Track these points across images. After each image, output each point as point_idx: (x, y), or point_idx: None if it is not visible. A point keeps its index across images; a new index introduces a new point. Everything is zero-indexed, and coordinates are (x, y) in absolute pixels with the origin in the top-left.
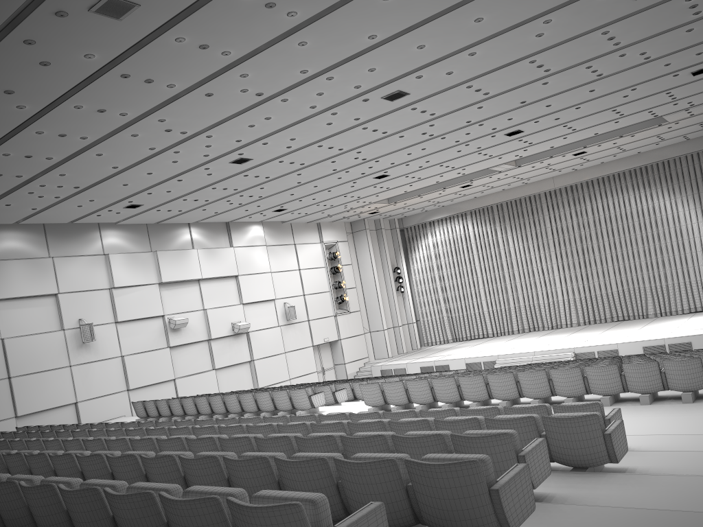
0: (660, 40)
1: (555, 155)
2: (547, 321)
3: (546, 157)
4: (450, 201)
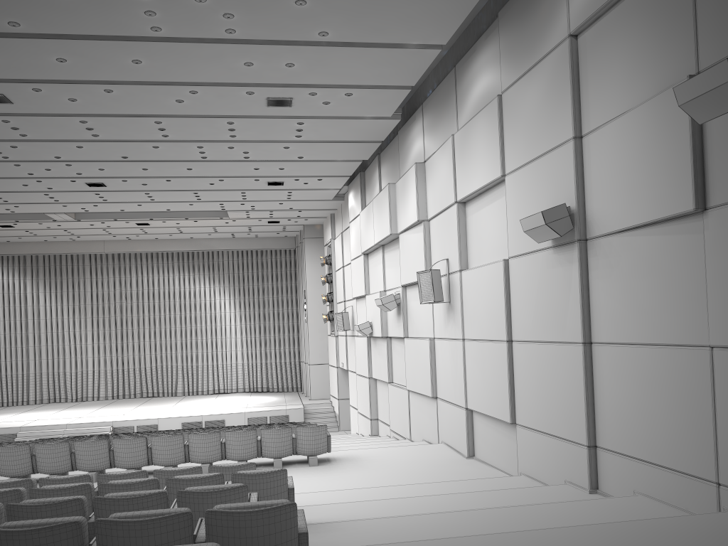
0: (263, 146)
1: (120, 219)
2: (72, 392)
3: (110, 218)
4: None
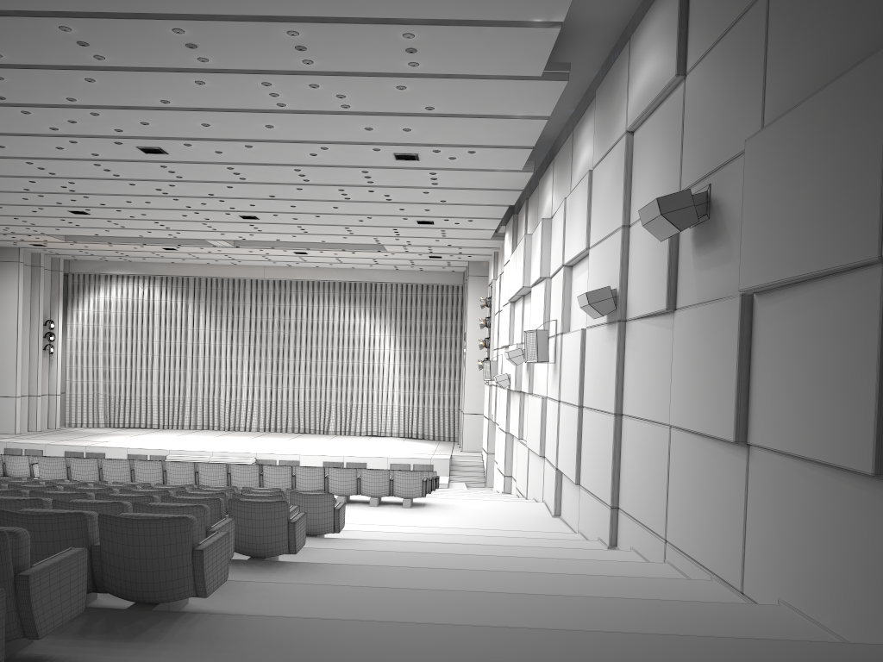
0: (403, 191)
1: (277, 247)
2: (225, 421)
3: (268, 247)
4: (142, 258)
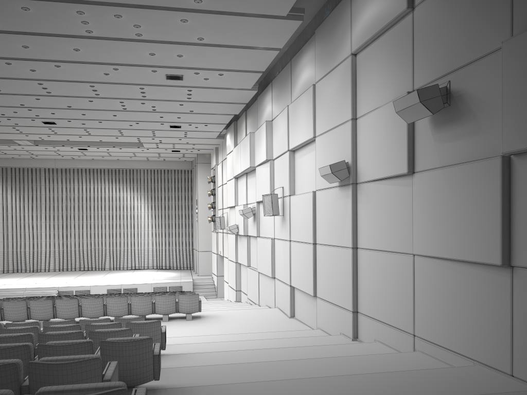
0: (165, 103)
1: (66, 145)
2: (30, 265)
3: (59, 145)
4: None
